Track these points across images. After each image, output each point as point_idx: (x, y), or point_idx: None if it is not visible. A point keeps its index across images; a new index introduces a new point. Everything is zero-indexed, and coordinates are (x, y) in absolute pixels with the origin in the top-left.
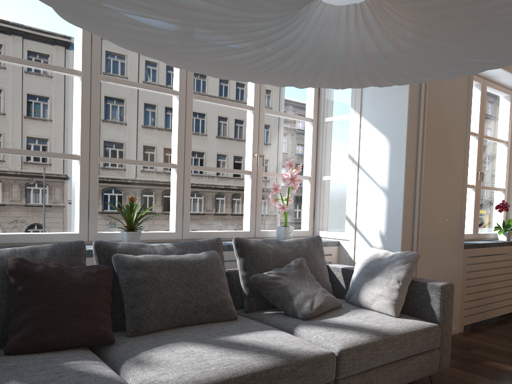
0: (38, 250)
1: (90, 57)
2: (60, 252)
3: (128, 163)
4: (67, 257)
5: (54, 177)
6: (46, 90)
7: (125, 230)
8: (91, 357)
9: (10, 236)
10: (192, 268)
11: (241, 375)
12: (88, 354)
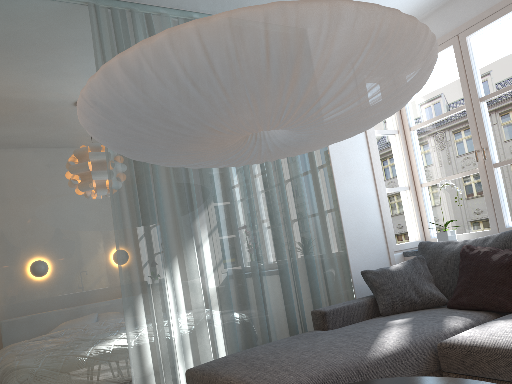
0: (489, 238)
1: None
2: (501, 238)
3: None
4: (505, 242)
5: None
6: None
7: None
8: (475, 317)
9: None
10: None
11: (511, 349)
12: (480, 315)
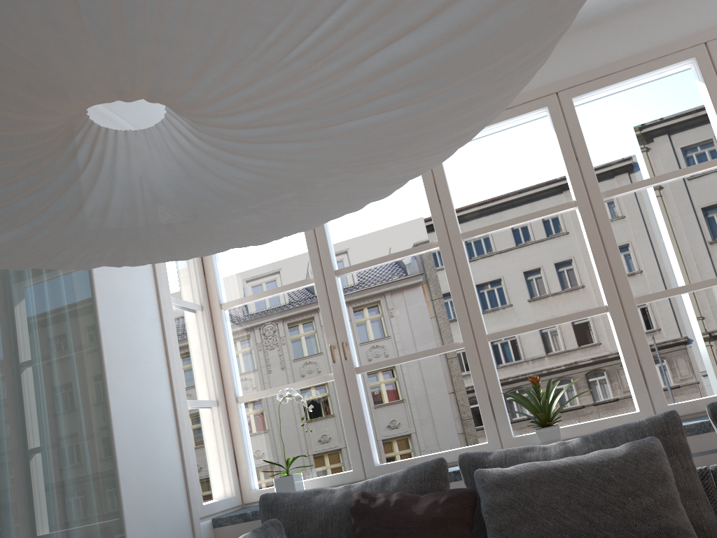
0: (390, 478)
1: (442, 220)
2: (411, 477)
3: (530, 330)
4: (420, 483)
5: (683, 343)
6: (635, 233)
7: (532, 427)
8: None
9: (409, 461)
10: (594, 475)
11: None
12: None
